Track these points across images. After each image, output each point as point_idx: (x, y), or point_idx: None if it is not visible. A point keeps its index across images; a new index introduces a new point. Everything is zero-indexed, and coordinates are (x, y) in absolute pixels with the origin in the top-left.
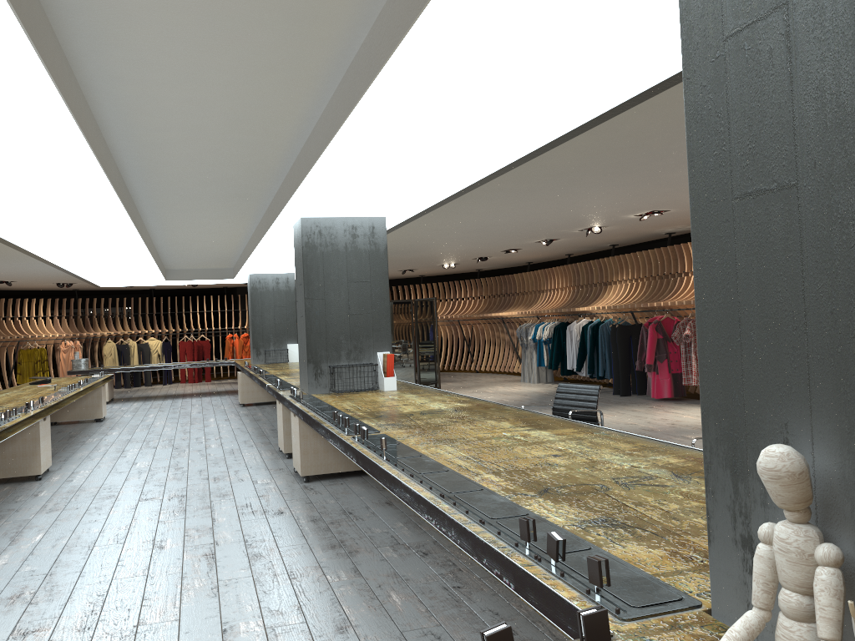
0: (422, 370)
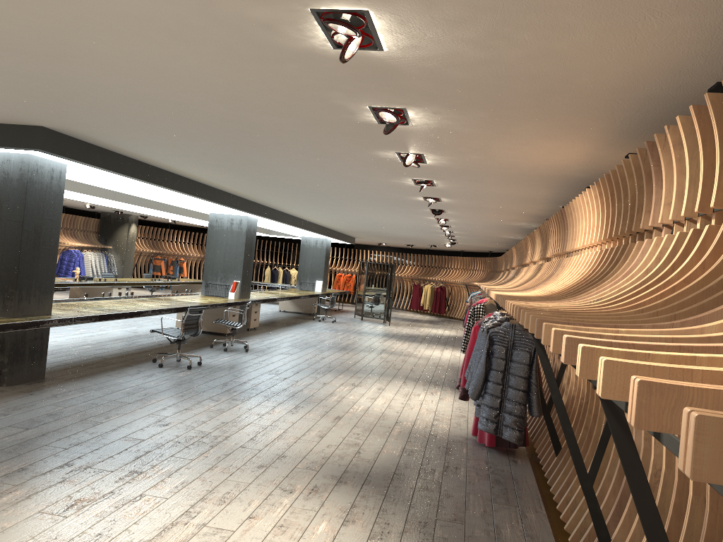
0: (387, 309)
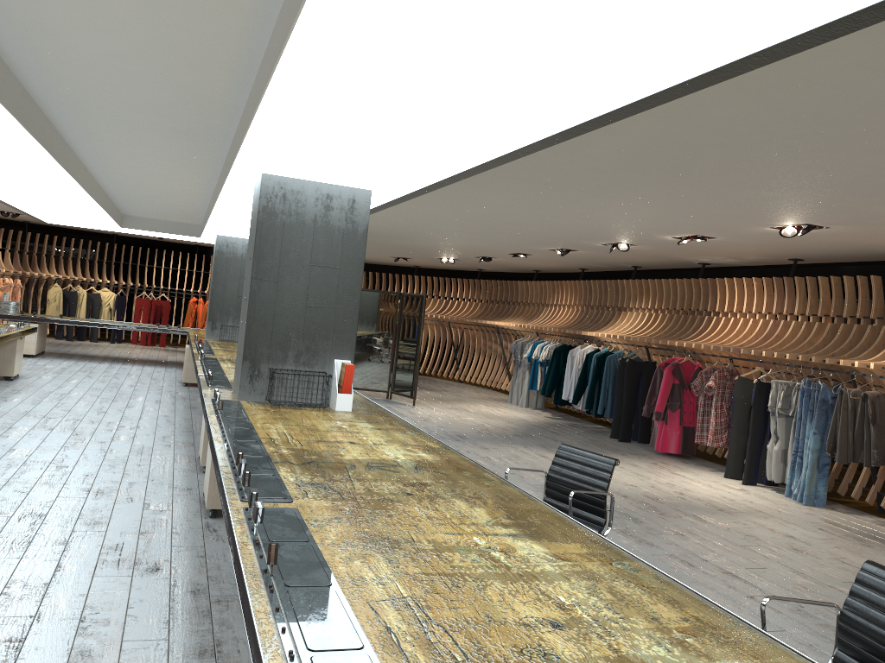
0: (398, 375)
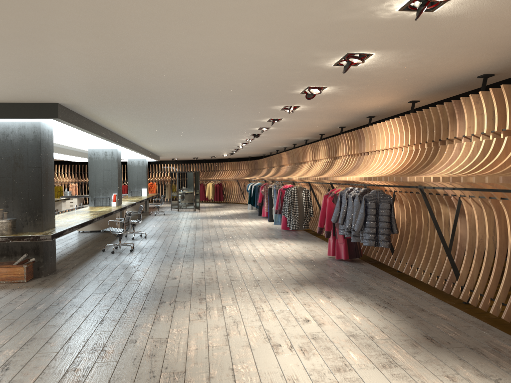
0: (196, 202)
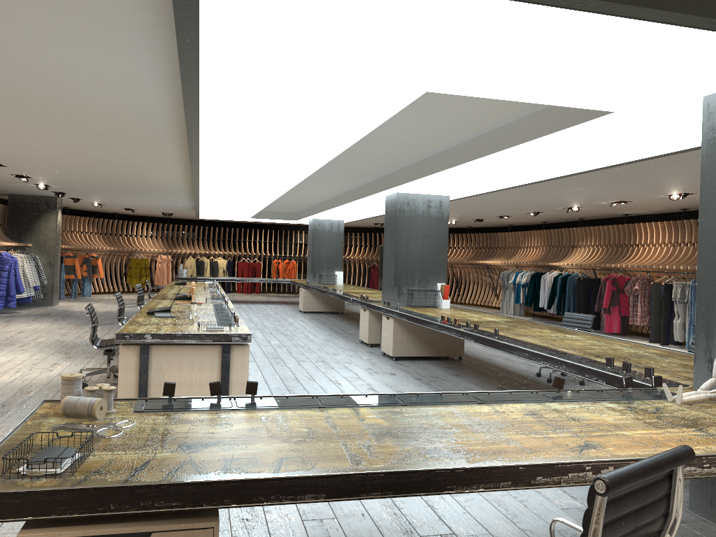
0: None
